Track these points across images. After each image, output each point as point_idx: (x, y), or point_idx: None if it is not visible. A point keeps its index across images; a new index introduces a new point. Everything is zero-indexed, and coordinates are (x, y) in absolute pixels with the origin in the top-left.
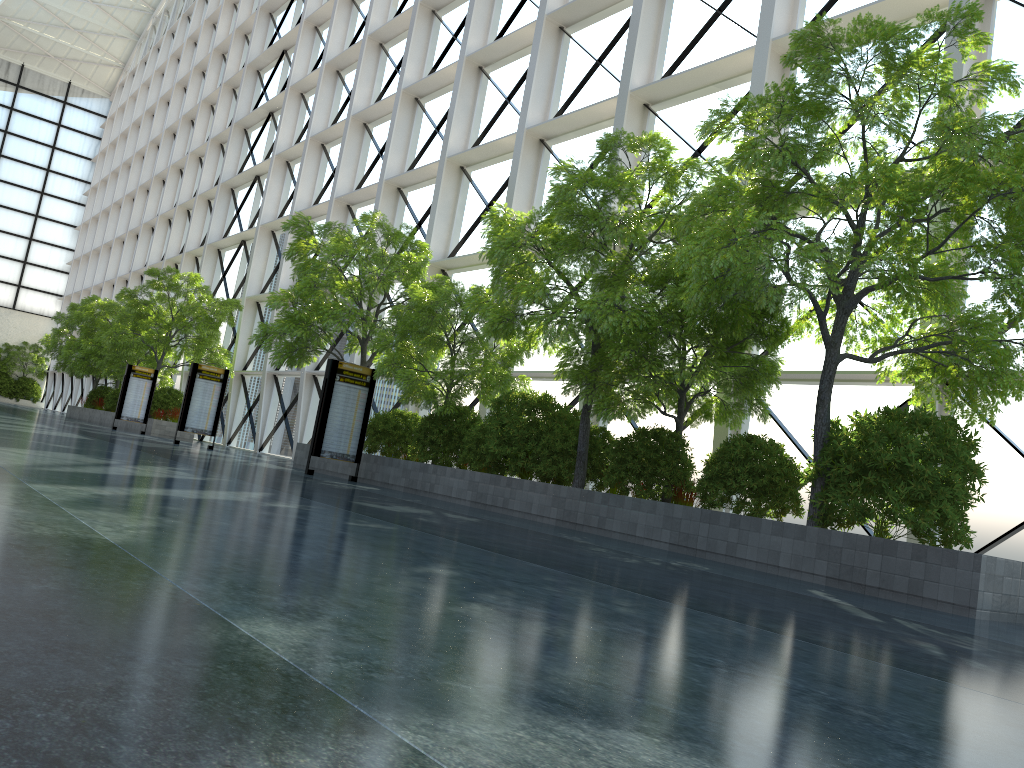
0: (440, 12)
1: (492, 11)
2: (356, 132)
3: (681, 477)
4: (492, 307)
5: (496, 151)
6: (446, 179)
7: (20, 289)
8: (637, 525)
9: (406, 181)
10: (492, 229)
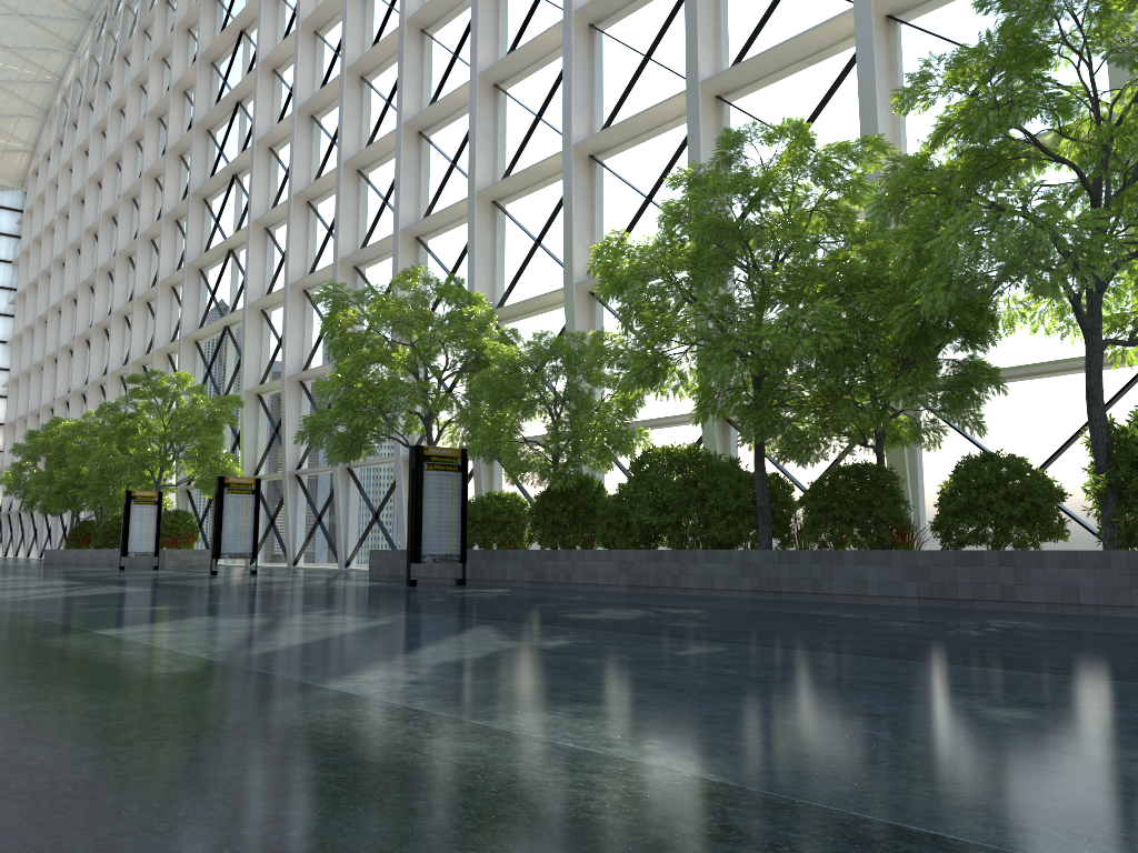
0: (430, 30)
1: (498, 19)
2: (350, 181)
3: (897, 516)
4: (630, 352)
5: (536, 177)
6: (479, 218)
7: None
8: (868, 582)
9: (426, 228)
10: (606, 261)
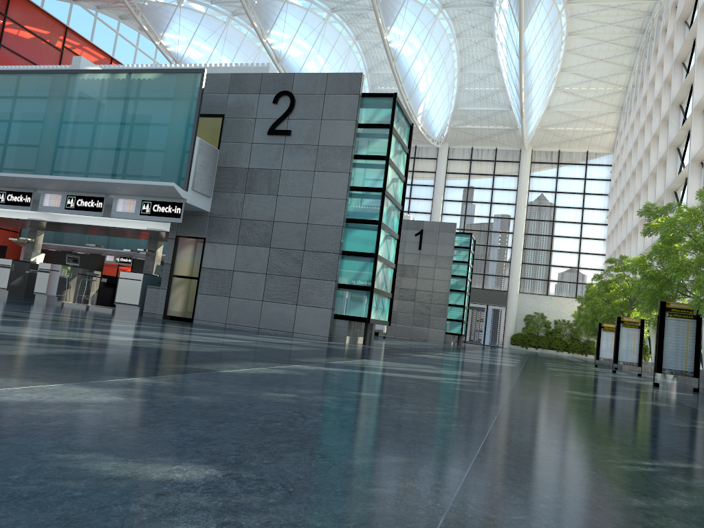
0: None
1: None
2: None
3: None
4: None
5: None
6: None
7: (577, 285)
8: None
9: None
10: None
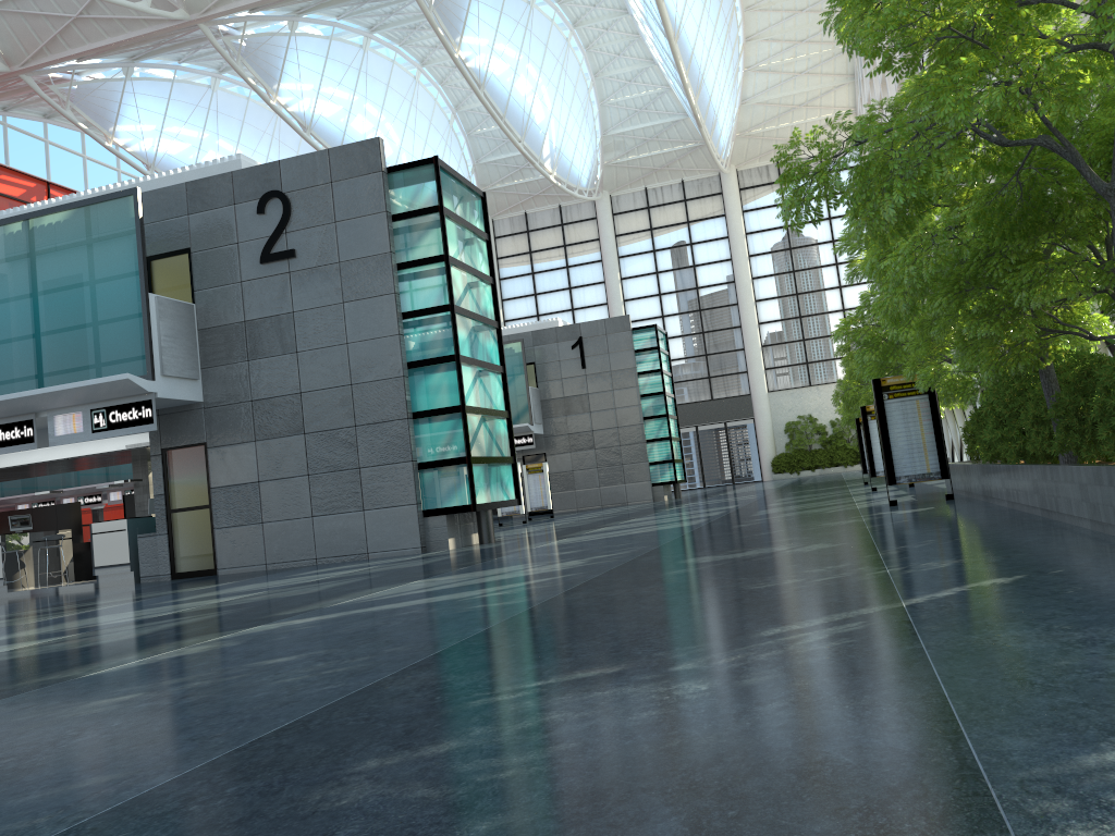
0: None
1: None
2: None
3: None
4: None
5: None
6: None
7: None
8: (1070, 501)
9: None
10: None
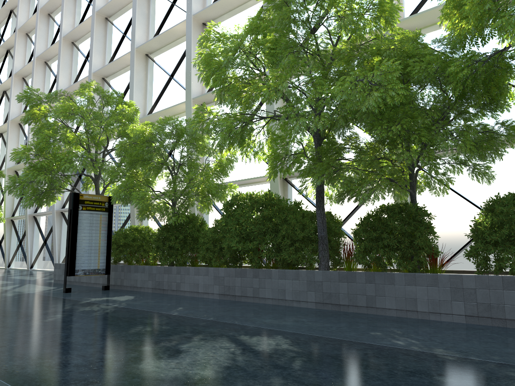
0: None
1: None
2: (67, 48)
3: (429, 244)
4: (223, 116)
5: (171, 38)
6: (137, 63)
7: None
8: (417, 300)
9: (108, 72)
10: (206, 52)
